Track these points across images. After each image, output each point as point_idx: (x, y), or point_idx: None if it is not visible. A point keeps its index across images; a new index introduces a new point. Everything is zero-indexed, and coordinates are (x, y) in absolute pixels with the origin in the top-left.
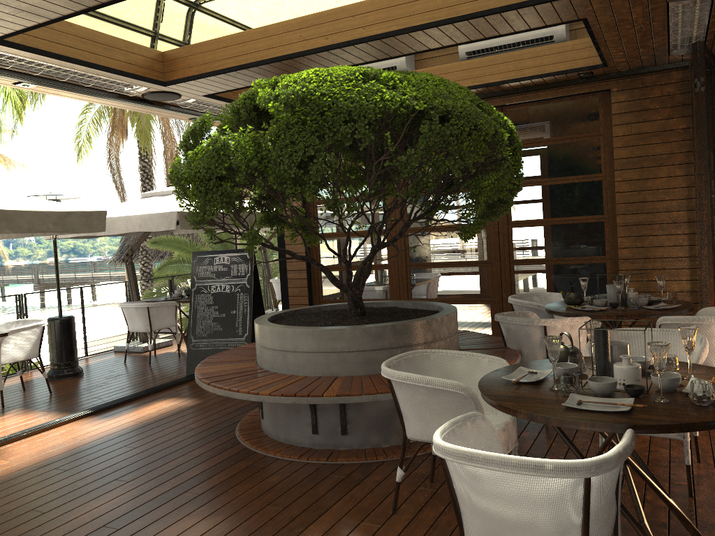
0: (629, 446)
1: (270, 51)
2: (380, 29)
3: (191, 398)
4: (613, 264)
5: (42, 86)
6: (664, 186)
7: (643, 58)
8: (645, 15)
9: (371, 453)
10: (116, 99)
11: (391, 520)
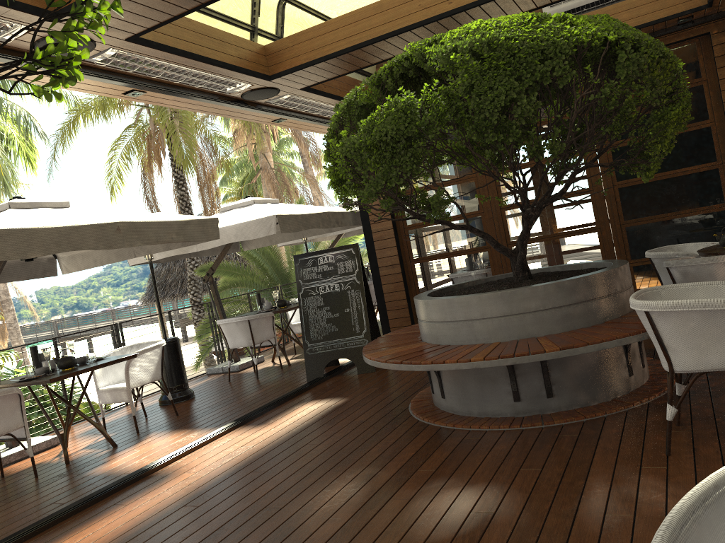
0: None
1: (387, 26)
2: None
3: (334, 398)
4: None
5: (153, 92)
6: None
7: None
8: None
9: (586, 412)
10: (217, 101)
11: (672, 461)
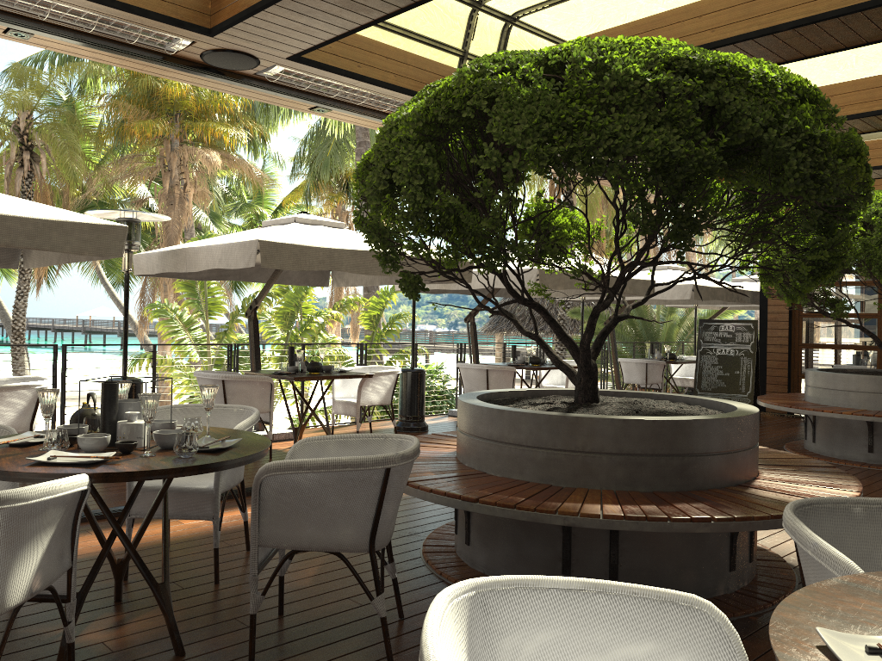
0: None
1: None
2: None
3: None
4: None
5: None
6: None
7: None
8: None
9: None
10: None
11: None
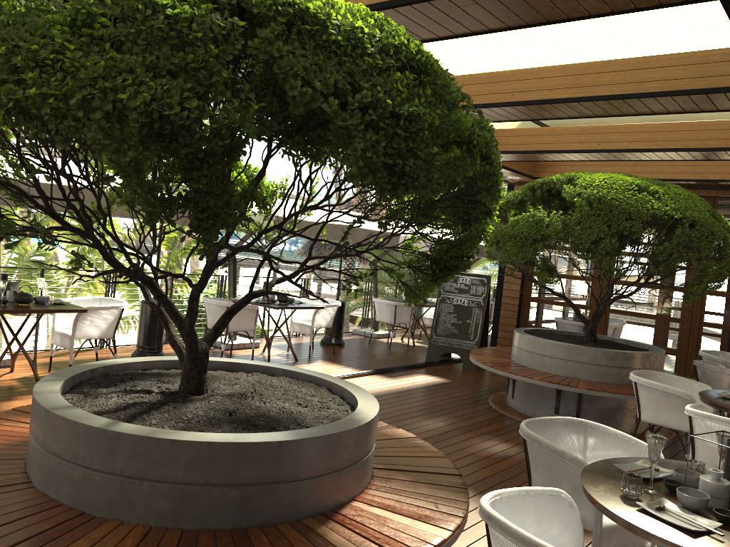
0: None
1: (552, 145)
2: (642, 145)
3: (441, 377)
4: None
5: None
6: None
7: None
8: None
9: None
10: None
11: None
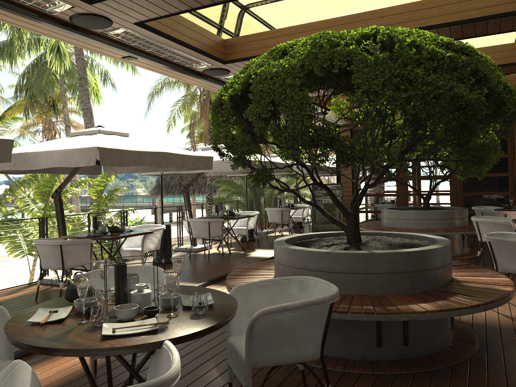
0: None
1: None
2: None
3: None
4: (512, 195)
5: None
6: None
7: None
8: None
9: None
10: None
11: None
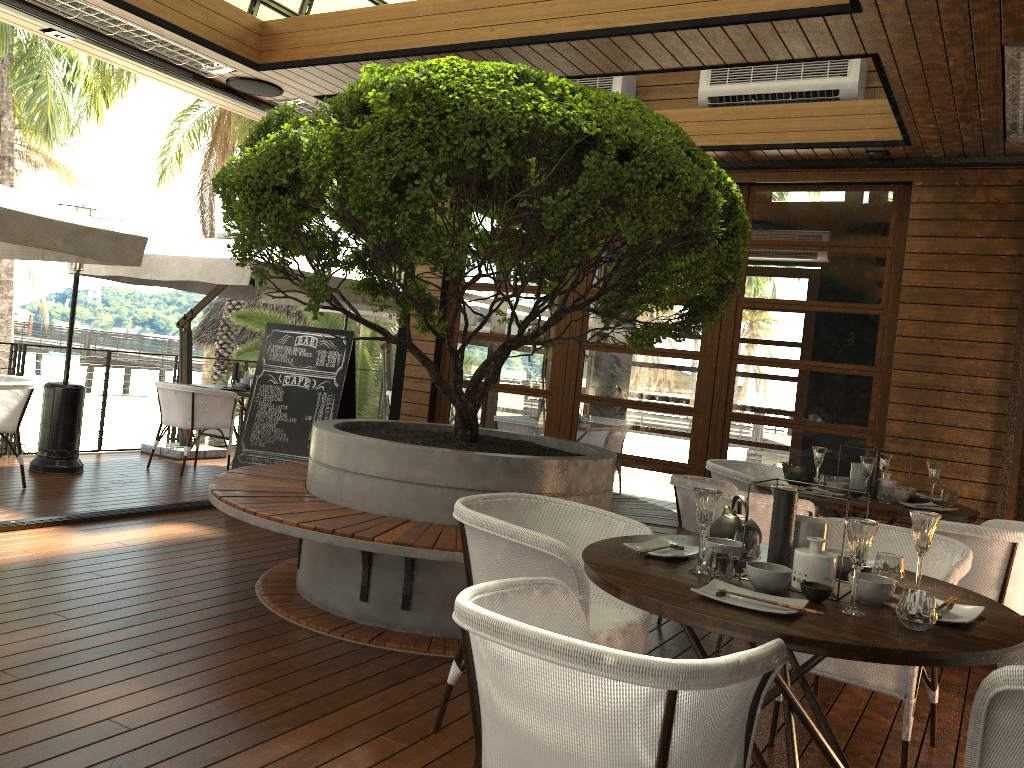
0: (762, 659)
1: (411, 39)
2: (570, 26)
3: (216, 528)
4: (877, 441)
5: (81, 39)
6: (970, 337)
7: (965, 140)
8: (968, 63)
9: (438, 644)
10: (189, 80)
11: (427, 740)
